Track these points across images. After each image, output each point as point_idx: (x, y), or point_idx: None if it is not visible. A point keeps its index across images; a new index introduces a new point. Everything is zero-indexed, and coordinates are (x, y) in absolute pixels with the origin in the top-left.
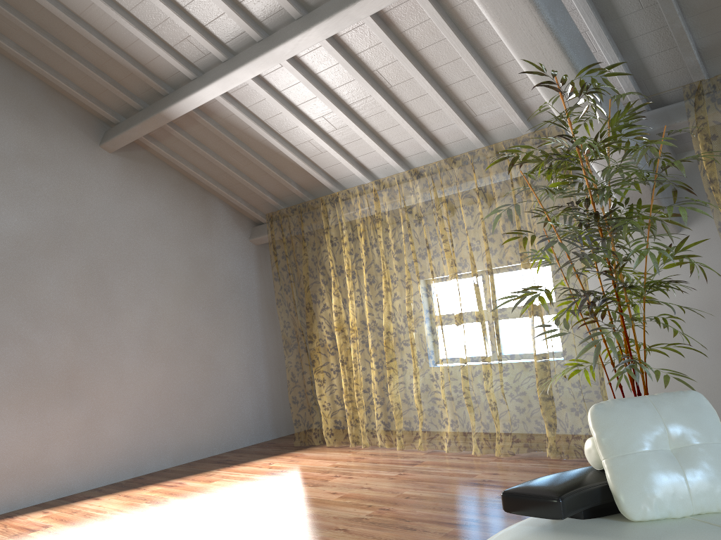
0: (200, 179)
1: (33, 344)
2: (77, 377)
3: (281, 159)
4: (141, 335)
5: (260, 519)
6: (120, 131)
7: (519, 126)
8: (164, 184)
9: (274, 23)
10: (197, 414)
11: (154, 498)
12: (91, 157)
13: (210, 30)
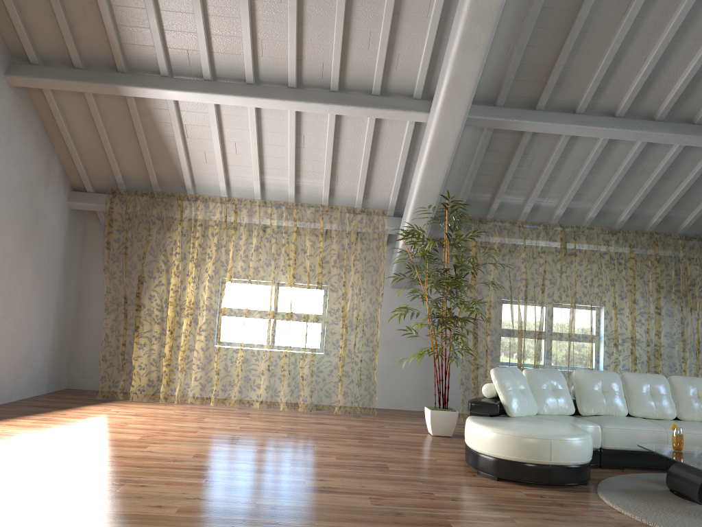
0: (65, 137)
1: None
2: None
3: (165, 153)
4: None
5: (211, 437)
6: (47, 77)
7: (357, 201)
8: (32, 130)
9: (267, 78)
10: (10, 359)
11: (56, 427)
12: None
13: (213, 56)
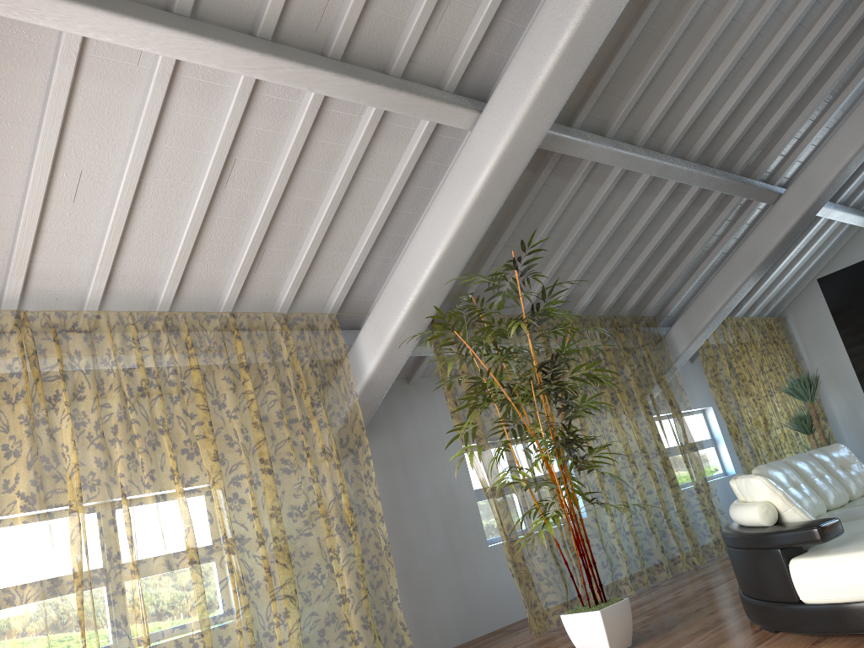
0: None
1: None
2: None
3: None
4: None
5: None
6: None
7: (284, 303)
8: None
9: (212, 13)
10: None
11: None
12: None
13: None
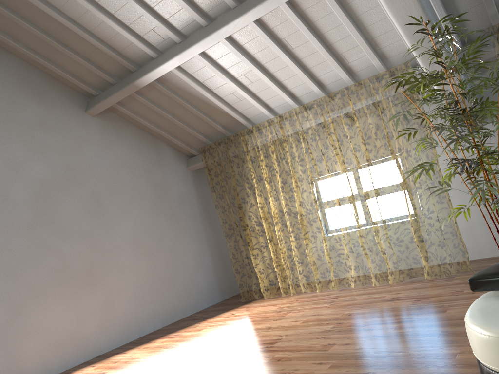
0: (153, 129)
1: (63, 252)
2: (94, 272)
3: (212, 108)
4: (130, 239)
5: (257, 342)
6: (101, 100)
7: (377, 67)
8: (129, 135)
9: (215, 13)
10: (172, 289)
11: (167, 345)
12: (81, 120)
13: (169, 22)
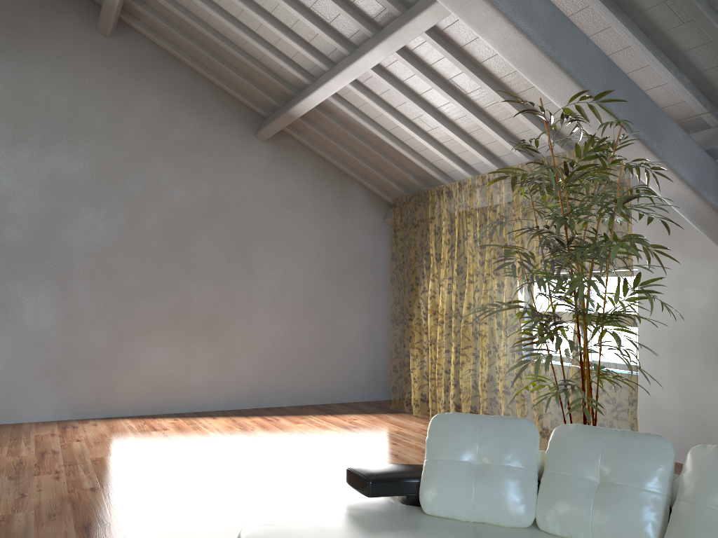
0: (337, 165)
1: (186, 292)
2: (217, 321)
3: (396, 152)
4: (273, 295)
5: (292, 458)
6: (265, 125)
7: None
8: (307, 168)
9: (358, 40)
10: (314, 367)
11: (247, 426)
12: (247, 145)
13: (313, 46)
